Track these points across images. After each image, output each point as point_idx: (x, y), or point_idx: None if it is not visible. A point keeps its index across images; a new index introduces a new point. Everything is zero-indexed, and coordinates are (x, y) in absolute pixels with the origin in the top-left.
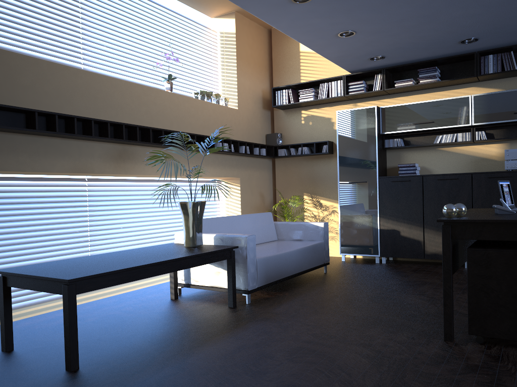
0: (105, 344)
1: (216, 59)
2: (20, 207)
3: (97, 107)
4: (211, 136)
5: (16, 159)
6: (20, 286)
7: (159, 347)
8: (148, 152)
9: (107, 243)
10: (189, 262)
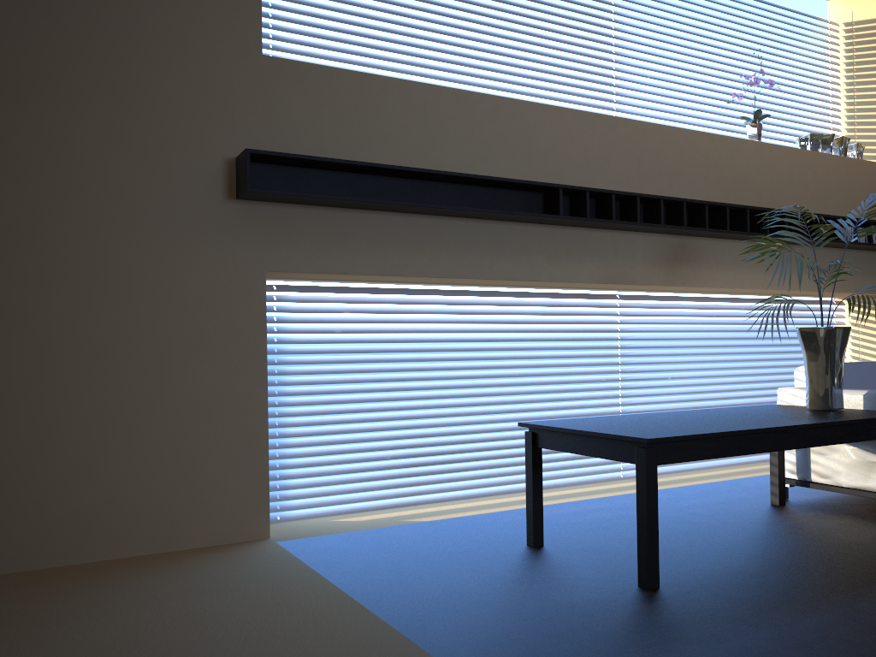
0: (685, 559)
1: (837, 75)
2: (527, 338)
3: (640, 176)
4: (859, 207)
5: (529, 263)
6: (560, 448)
7: (788, 577)
8: (719, 248)
9: (646, 402)
10: (831, 434)
